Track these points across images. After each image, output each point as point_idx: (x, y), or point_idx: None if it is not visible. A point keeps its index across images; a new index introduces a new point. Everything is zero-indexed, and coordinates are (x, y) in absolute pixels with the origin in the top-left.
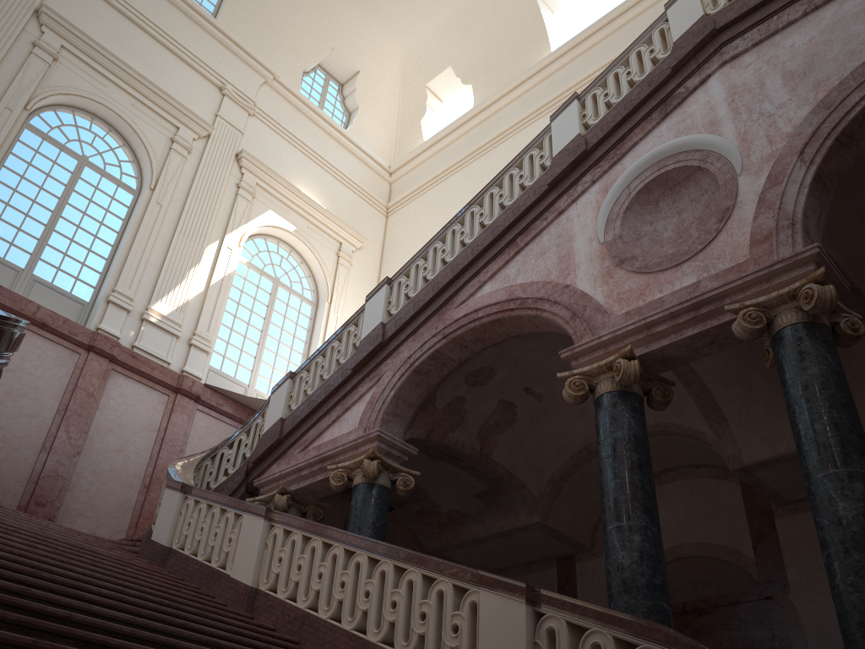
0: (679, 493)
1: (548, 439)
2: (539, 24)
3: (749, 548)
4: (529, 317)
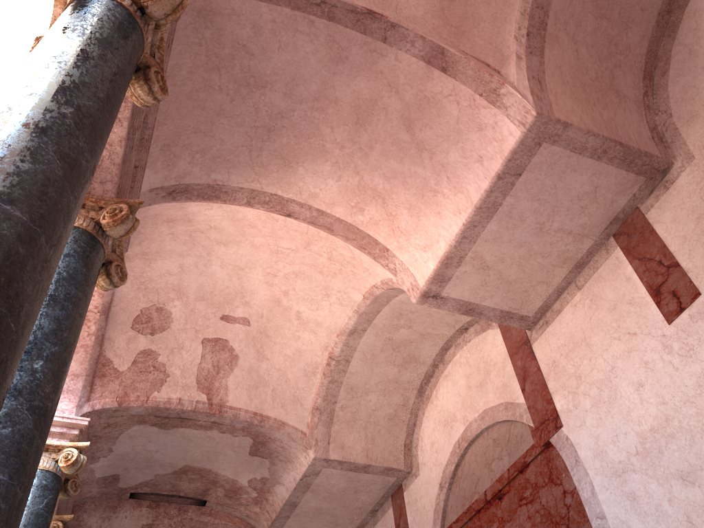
0: (459, 367)
1: (288, 364)
2: None
3: (520, 394)
4: None
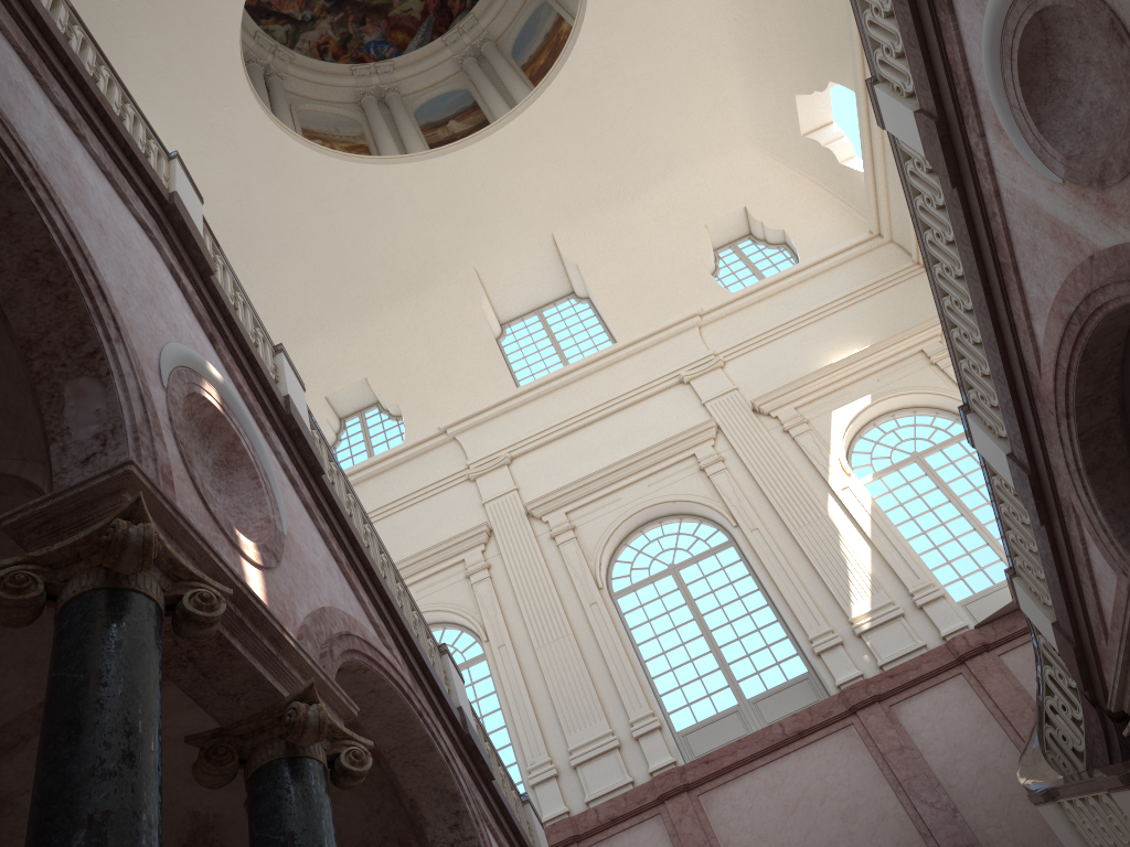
0: None
1: None
2: None
3: None
4: (1104, 320)
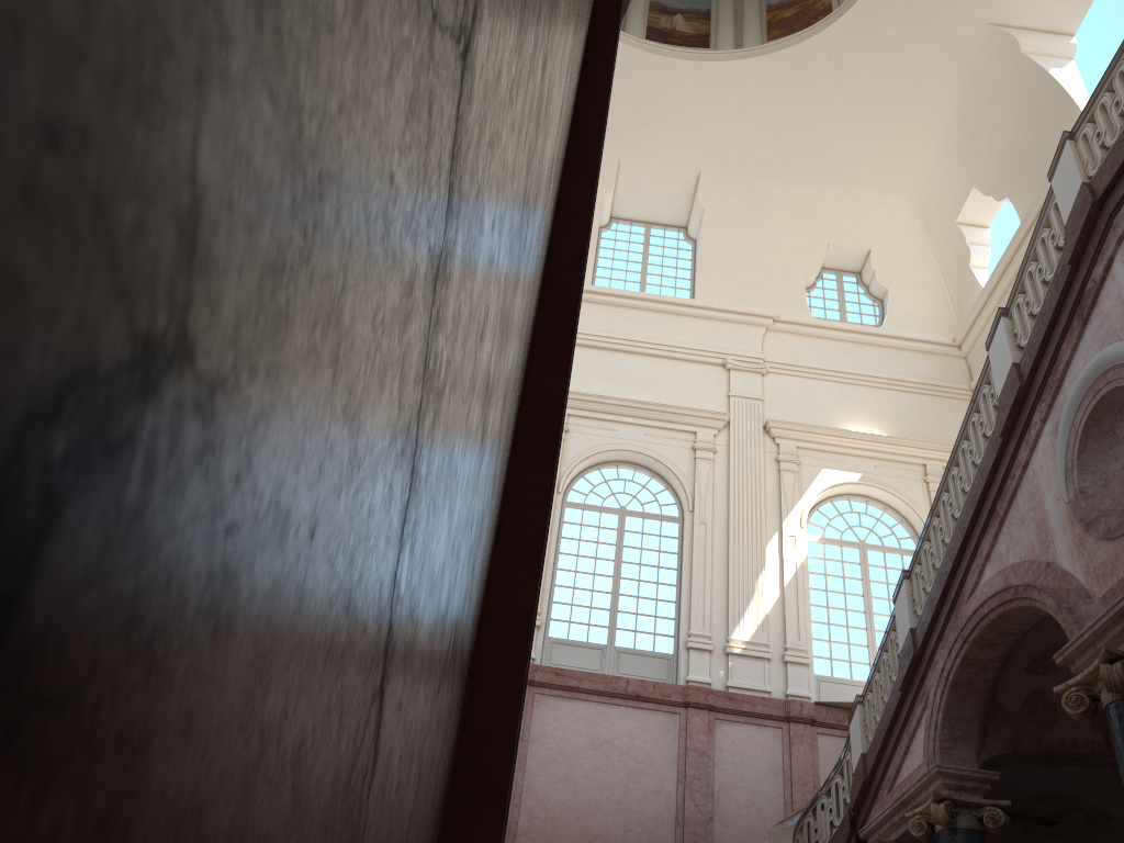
0: None
1: None
2: (1053, 88)
3: None
4: (1029, 606)
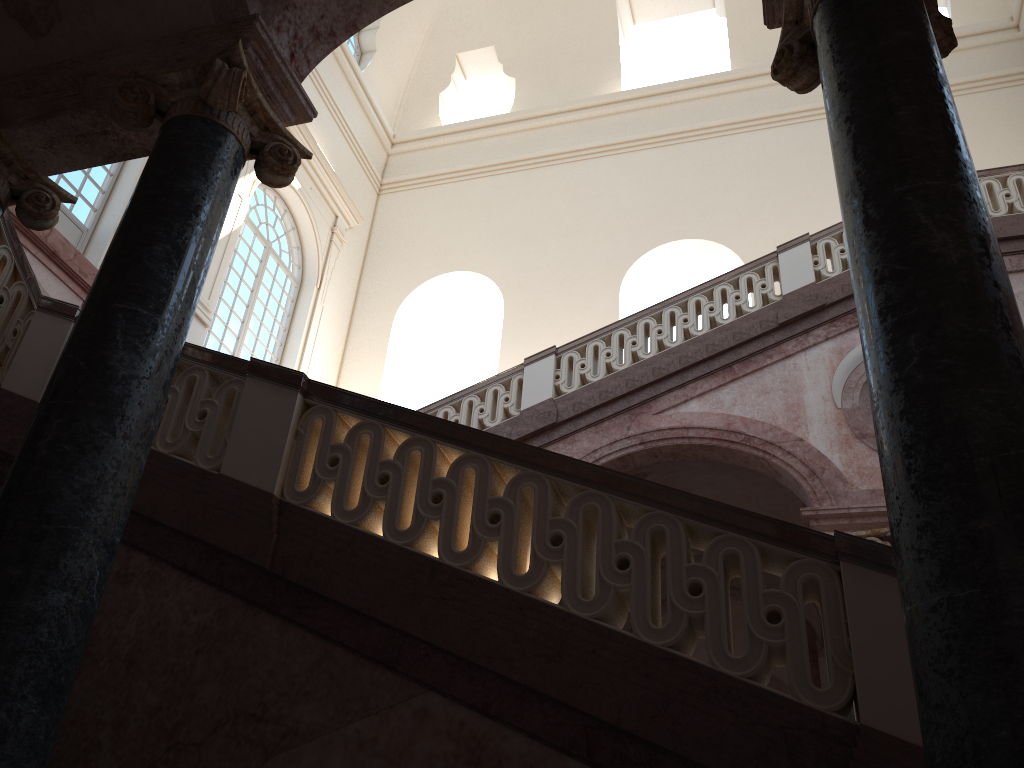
0: None
1: None
2: (613, 46)
3: None
4: (750, 455)
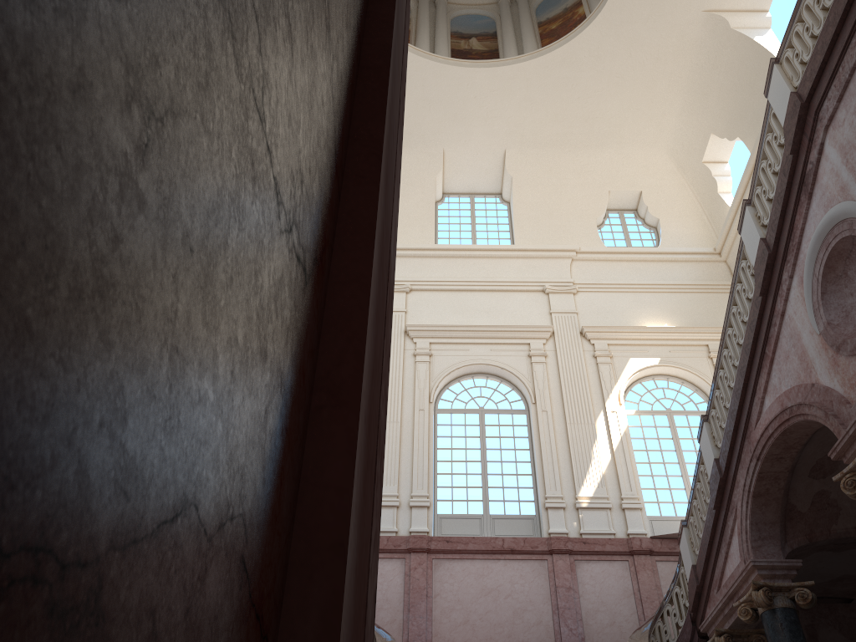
0: None
1: None
2: (759, 50)
3: None
4: (803, 421)
